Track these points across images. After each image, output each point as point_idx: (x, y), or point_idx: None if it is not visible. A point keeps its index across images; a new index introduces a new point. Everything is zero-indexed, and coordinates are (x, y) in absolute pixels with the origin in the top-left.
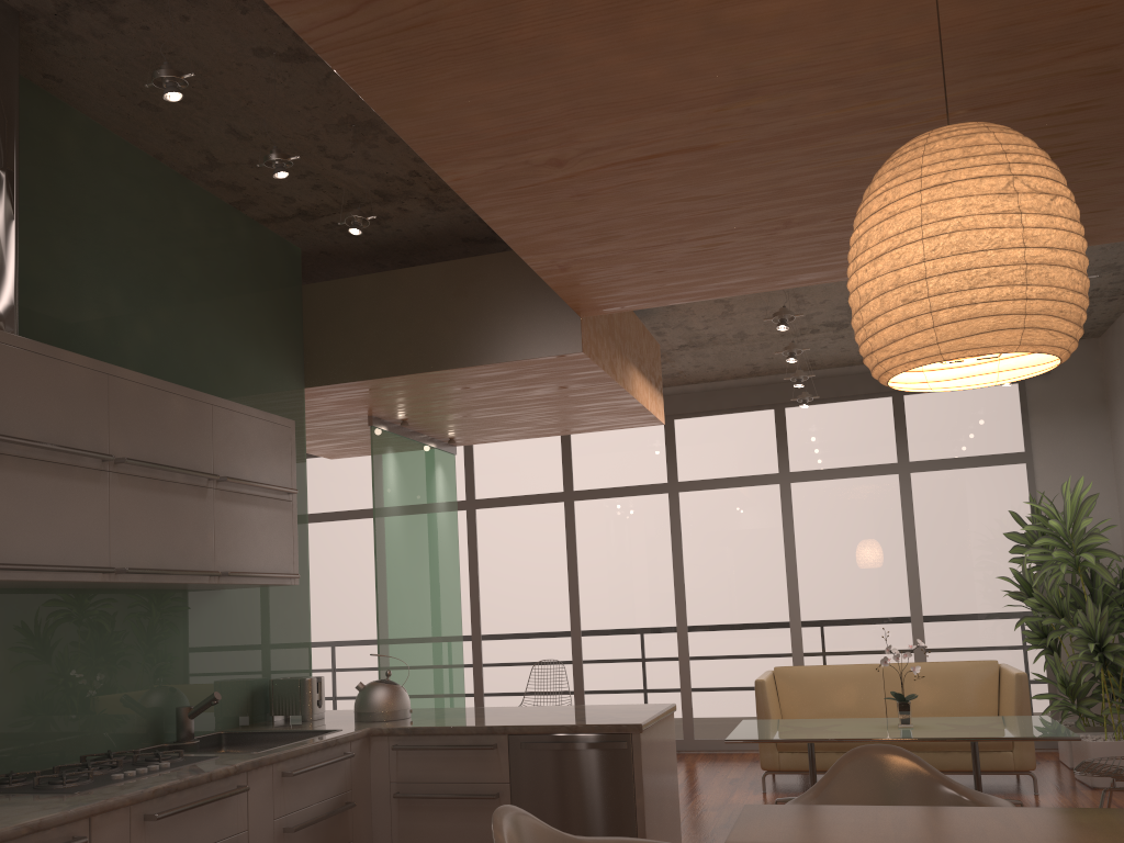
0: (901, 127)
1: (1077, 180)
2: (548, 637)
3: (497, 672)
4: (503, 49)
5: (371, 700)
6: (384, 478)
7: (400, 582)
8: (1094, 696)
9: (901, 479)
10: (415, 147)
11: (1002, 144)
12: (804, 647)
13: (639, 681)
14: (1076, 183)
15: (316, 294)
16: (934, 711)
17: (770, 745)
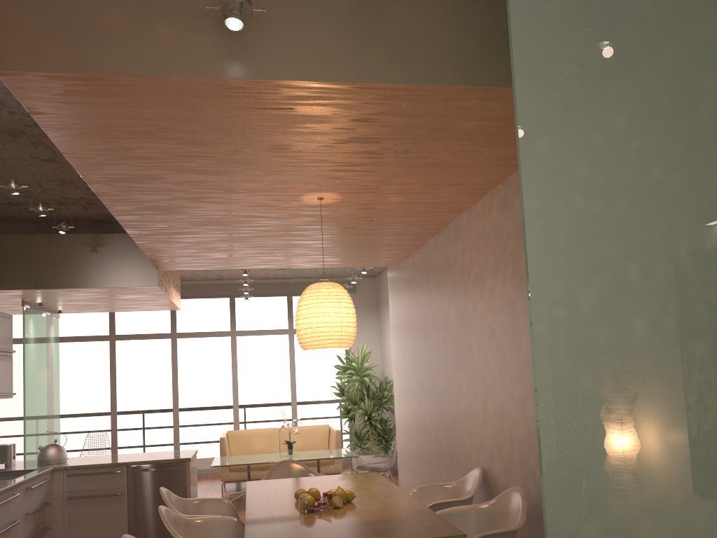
0: (306, 237)
1: (363, 252)
2: (96, 417)
3: (63, 438)
4: (175, 210)
5: (49, 454)
6: (29, 334)
7: (34, 391)
8: (367, 439)
9: (290, 337)
10: (122, 225)
11: (337, 292)
12: (239, 419)
13: (150, 440)
14: (362, 253)
15: (7, 240)
16: (301, 449)
17: (226, 469)
